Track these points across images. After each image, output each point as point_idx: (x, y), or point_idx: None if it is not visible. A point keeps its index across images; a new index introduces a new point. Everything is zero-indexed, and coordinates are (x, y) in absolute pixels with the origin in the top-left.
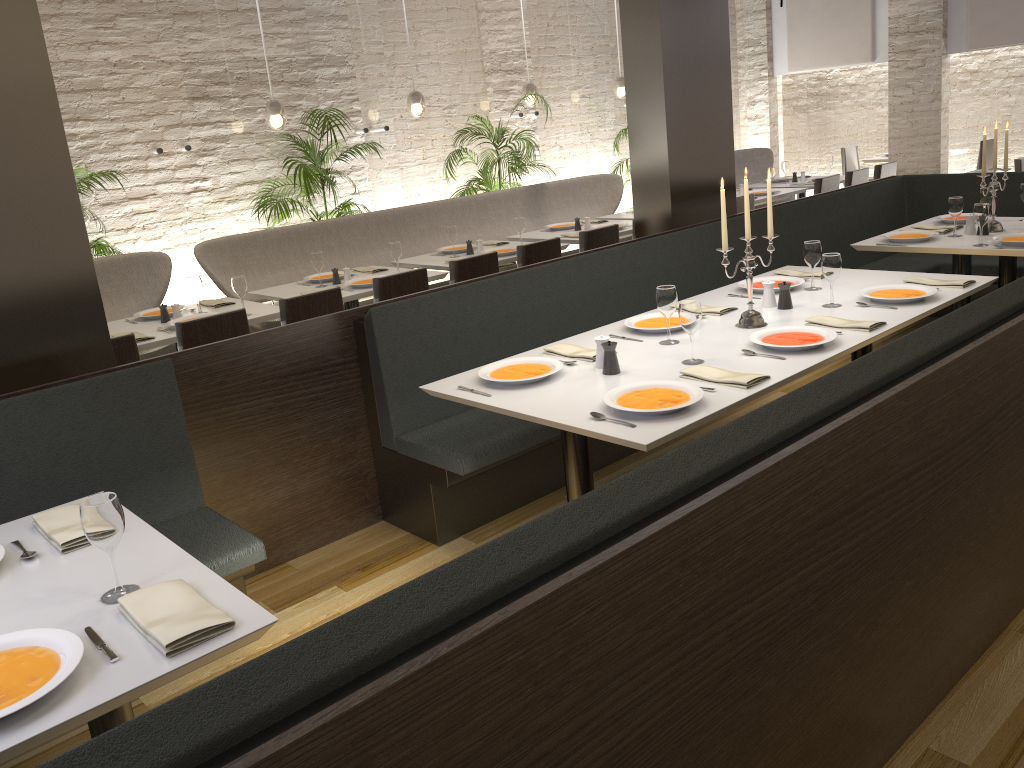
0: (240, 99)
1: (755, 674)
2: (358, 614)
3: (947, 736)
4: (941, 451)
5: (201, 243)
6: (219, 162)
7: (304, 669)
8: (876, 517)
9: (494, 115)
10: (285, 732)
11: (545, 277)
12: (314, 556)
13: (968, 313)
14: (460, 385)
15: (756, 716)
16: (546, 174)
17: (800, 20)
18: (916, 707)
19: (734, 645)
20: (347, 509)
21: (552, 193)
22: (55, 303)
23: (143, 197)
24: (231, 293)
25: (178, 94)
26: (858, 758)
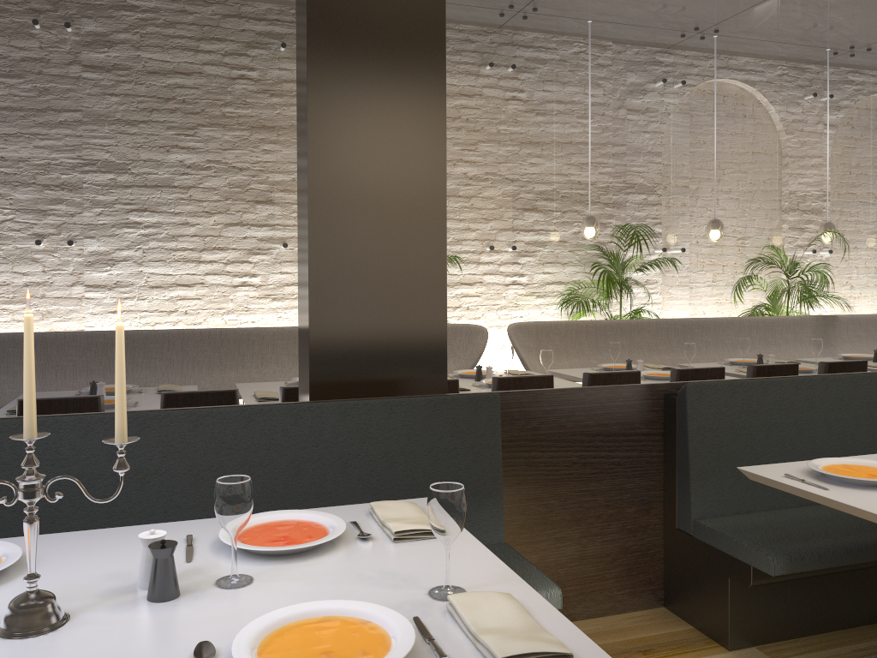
0: (561, 213)
1: None
2: None
3: None
4: None
5: (513, 323)
6: (536, 262)
7: None
8: None
9: (787, 249)
10: None
11: (871, 386)
12: (592, 624)
13: None
14: (785, 473)
15: None
16: (834, 310)
17: None
18: None
19: None
20: (630, 584)
21: (843, 326)
22: (410, 332)
23: (472, 283)
24: (531, 370)
25: (513, 204)
26: None
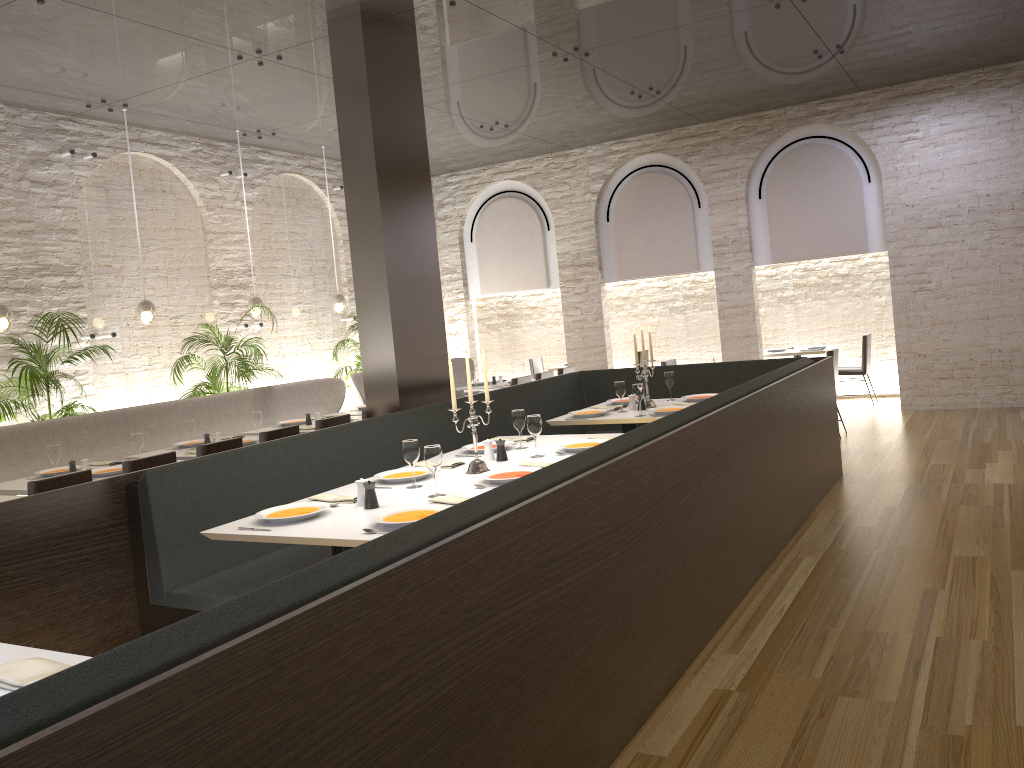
0: None
1: (514, 667)
2: (253, 594)
3: (650, 743)
4: (622, 522)
5: None
6: None
7: (224, 623)
8: (584, 563)
9: (221, 325)
10: (231, 640)
11: (299, 446)
12: None
13: (631, 436)
14: (239, 527)
15: (517, 701)
16: (271, 380)
17: (488, 253)
18: (626, 724)
19: (499, 640)
20: None
21: (280, 395)
22: None
23: None
24: None
25: None
26: (590, 756)
